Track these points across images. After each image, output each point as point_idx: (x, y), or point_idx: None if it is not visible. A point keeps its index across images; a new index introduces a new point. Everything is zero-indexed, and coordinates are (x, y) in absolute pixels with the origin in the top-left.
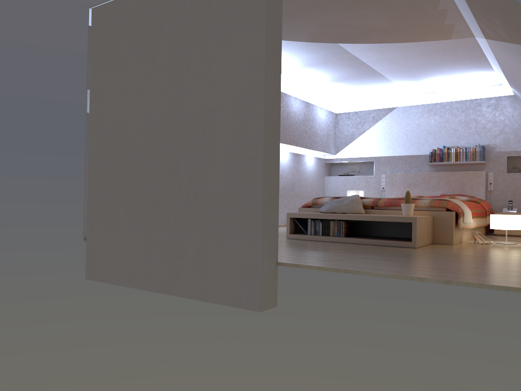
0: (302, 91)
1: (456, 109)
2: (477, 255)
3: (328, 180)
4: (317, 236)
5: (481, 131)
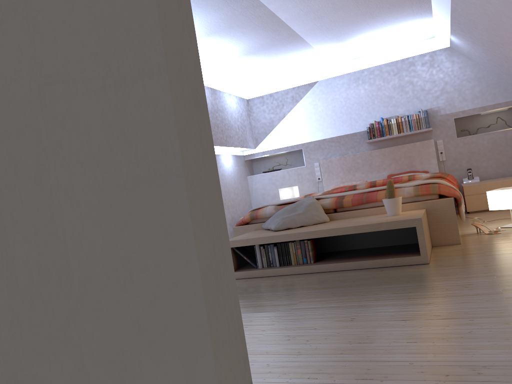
0: (204, 75)
1: (387, 73)
2: None
3: (252, 181)
4: (274, 270)
5: (420, 94)
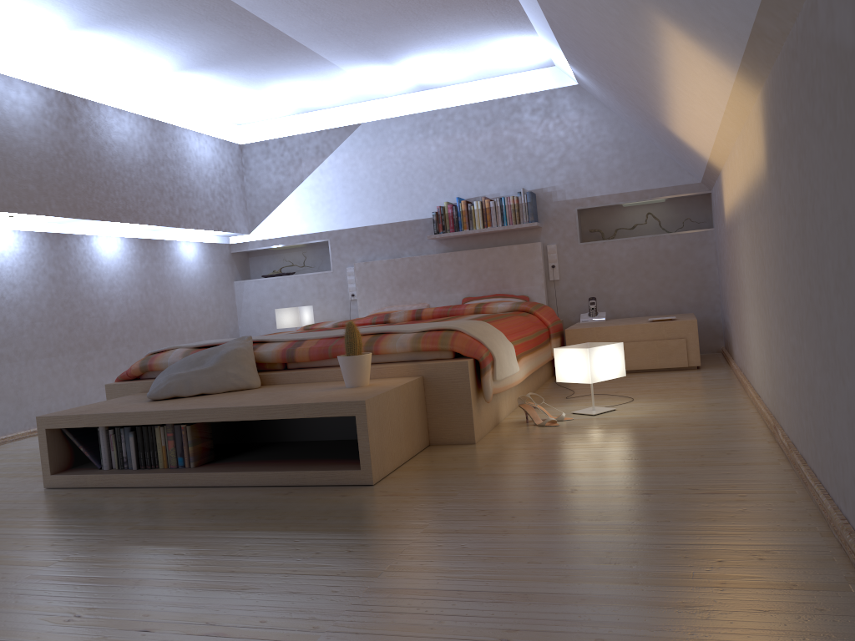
0: (138, 94)
1: (475, 121)
2: (524, 504)
3: (242, 290)
4: (121, 476)
5: (526, 163)
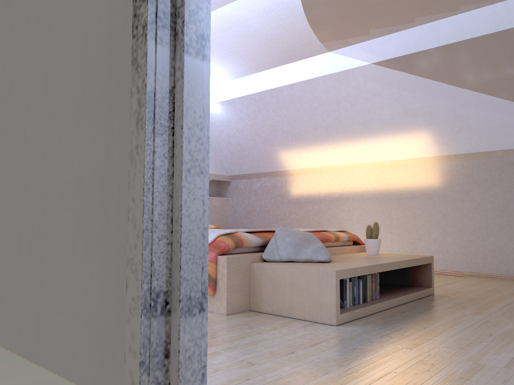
0: None
1: None
2: (484, 288)
3: None
4: (370, 307)
5: None
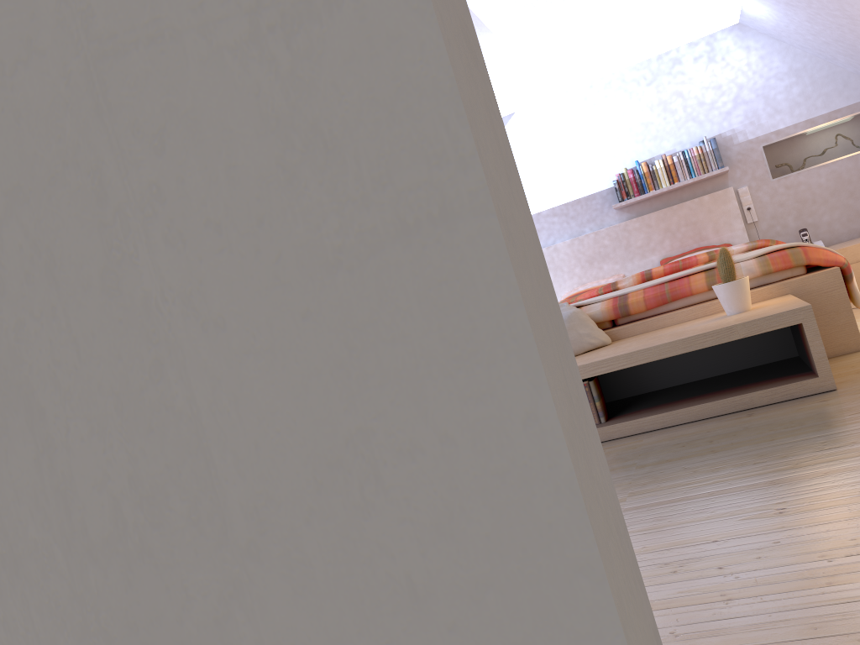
0: None
1: (635, 83)
2: None
3: None
4: None
5: (698, 112)
